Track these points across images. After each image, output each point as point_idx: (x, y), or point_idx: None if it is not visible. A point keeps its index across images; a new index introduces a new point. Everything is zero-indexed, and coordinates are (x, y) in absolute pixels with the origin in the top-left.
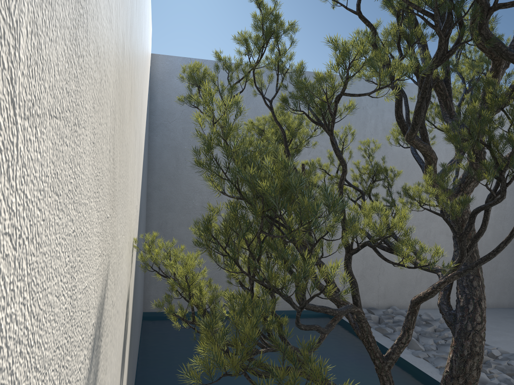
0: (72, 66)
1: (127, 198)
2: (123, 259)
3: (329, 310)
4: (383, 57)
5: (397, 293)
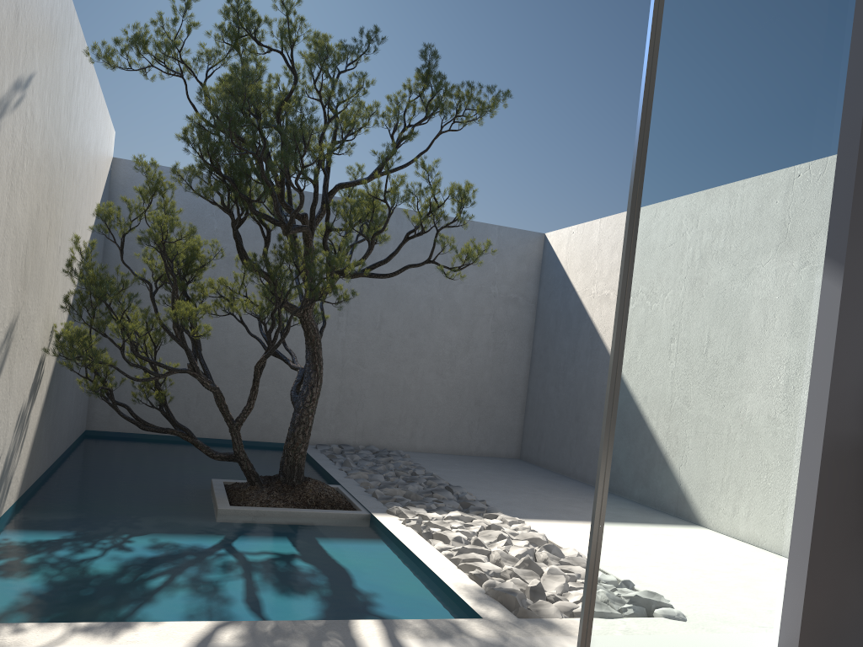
0: (3, 241)
1: (42, 290)
2: (35, 325)
3: (163, 365)
4: (177, 225)
5: (378, 432)
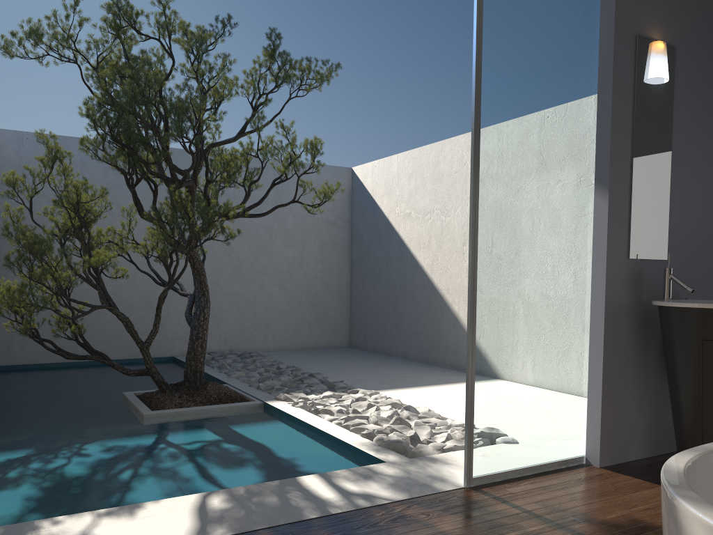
0: None
1: None
2: None
3: (87, 304)
4: (90, 188)
5: (237, 339)
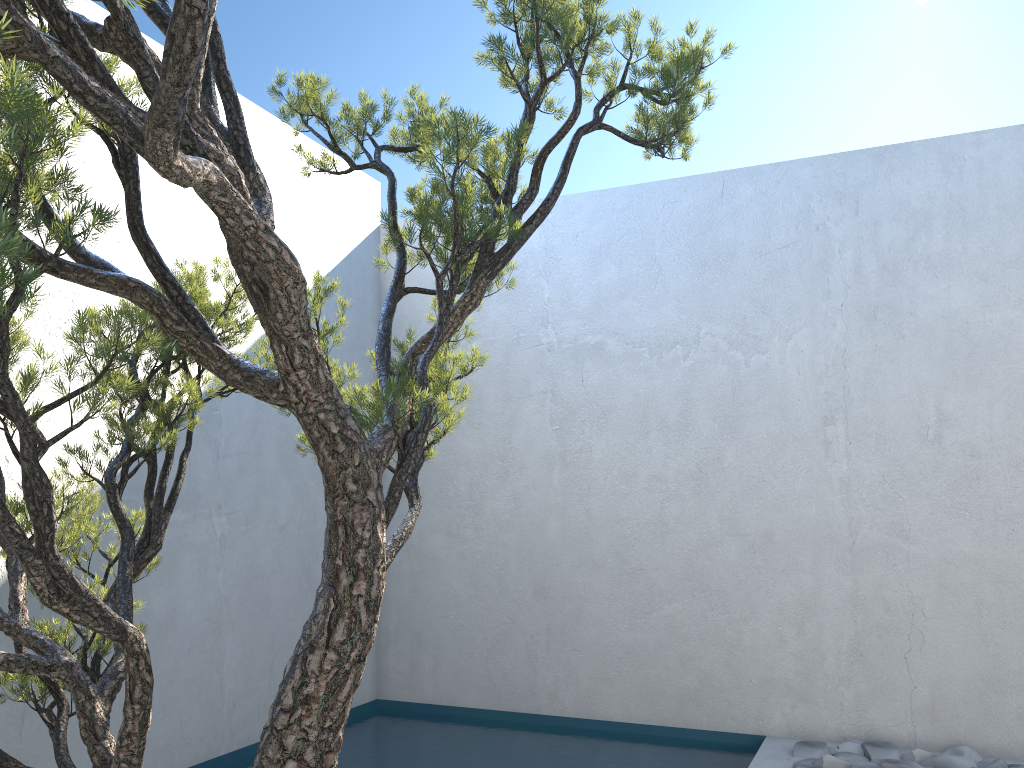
0: None
1: None
2: None
3: None
4: None
5: (978, 709)
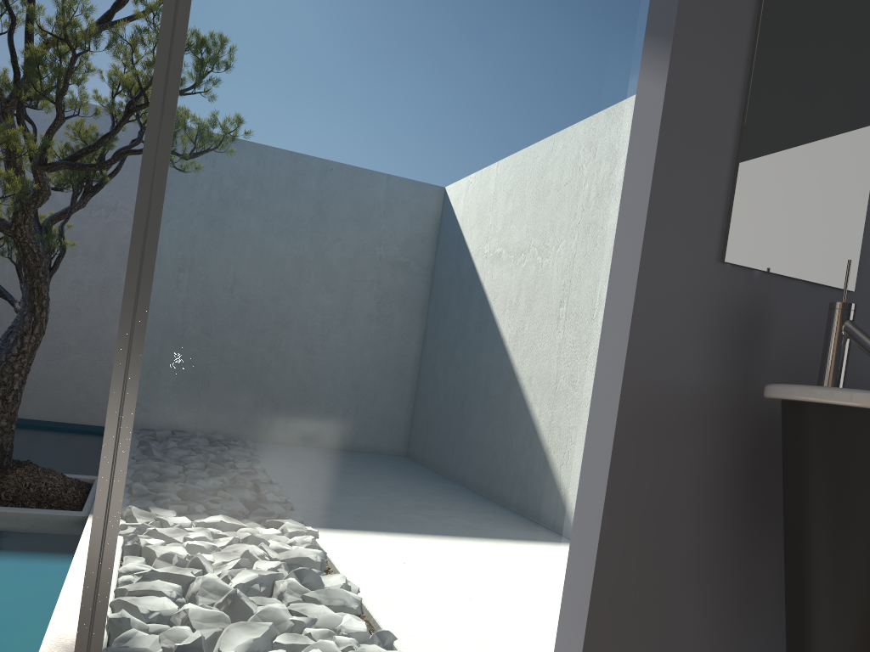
0: None
1: None
2: None
3: None
4: None
5: None
